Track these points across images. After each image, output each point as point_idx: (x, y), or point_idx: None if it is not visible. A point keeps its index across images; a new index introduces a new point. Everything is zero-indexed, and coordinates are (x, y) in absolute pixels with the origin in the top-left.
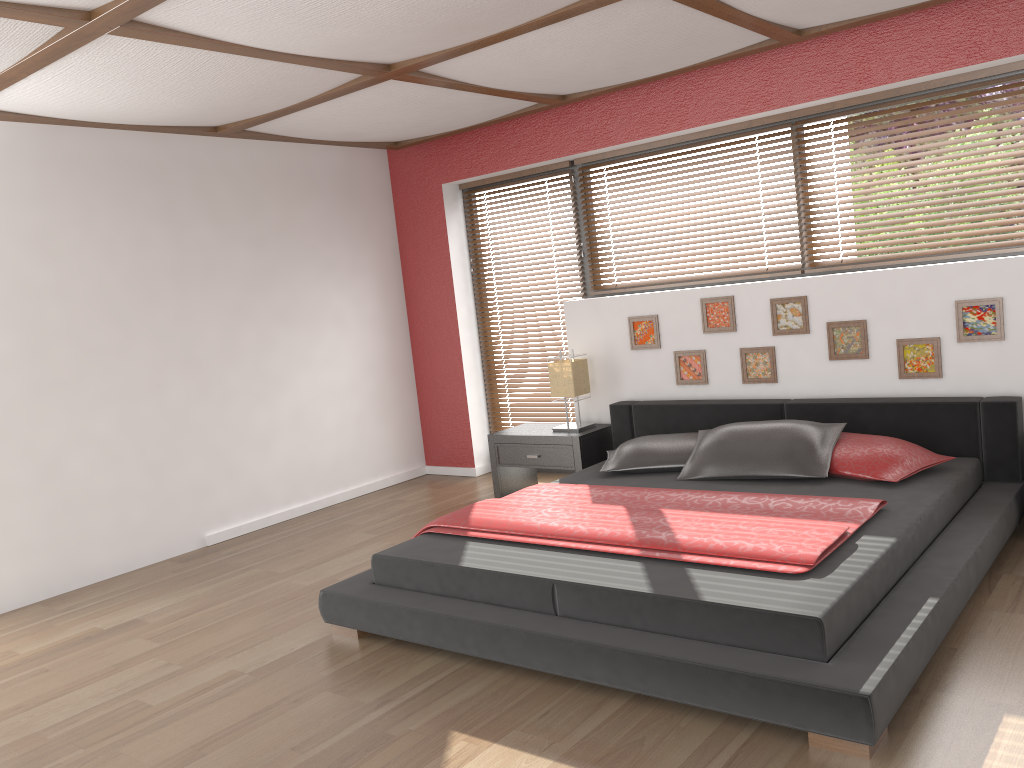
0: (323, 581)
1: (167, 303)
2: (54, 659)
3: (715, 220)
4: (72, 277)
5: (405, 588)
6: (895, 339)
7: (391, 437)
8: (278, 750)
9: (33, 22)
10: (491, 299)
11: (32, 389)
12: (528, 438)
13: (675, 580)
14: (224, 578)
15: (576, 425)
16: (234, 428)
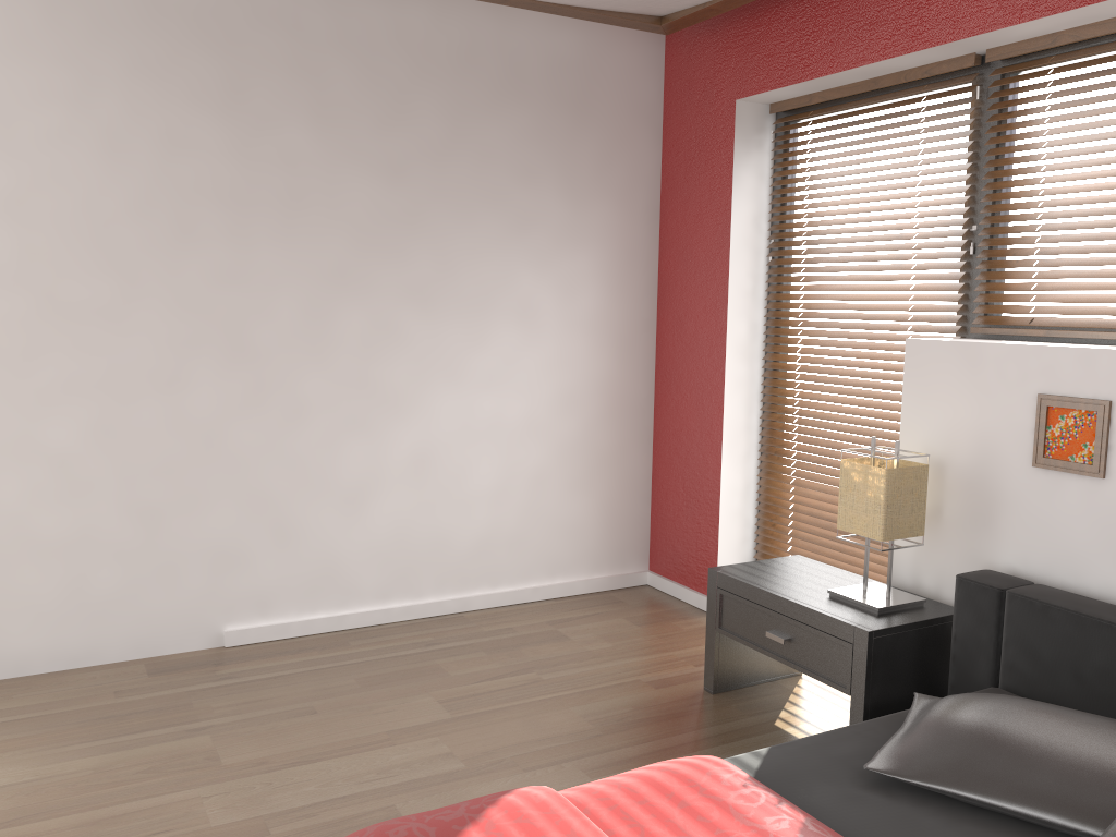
0: (244, 825)
1: (209, 249)
2: None
3: None
4: (40, 186)
5: None
6: None
7: (592, 517)
8: None
9: None
10: (792, 314)
11: None
12: (774, 599)
13: None
14: (143, 742)
15: (880, 596)
16: (303, 466)
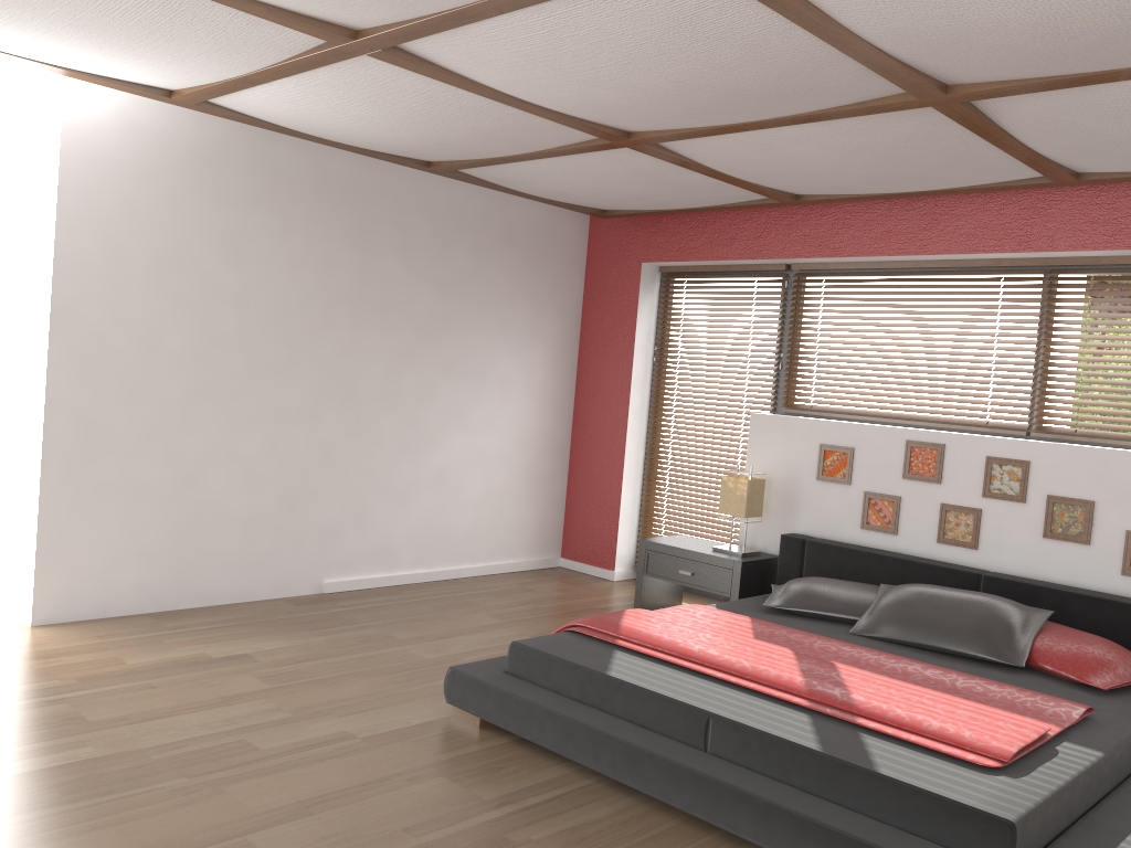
0: (444, 658)
1: (339, 332)
2: (161, 677)
3: (938, 358)
4: (254, 287)
5: (540, 685)
6: (1125, 529)
7: (531, 519)
8: (389, 827)
9: (301, 32)
10: (669, 394)
11: (191, 393)
12: (684, 552)
13: (847, 743)
14: (339, 631)
15: (739, 549)
16: (376, 475)
